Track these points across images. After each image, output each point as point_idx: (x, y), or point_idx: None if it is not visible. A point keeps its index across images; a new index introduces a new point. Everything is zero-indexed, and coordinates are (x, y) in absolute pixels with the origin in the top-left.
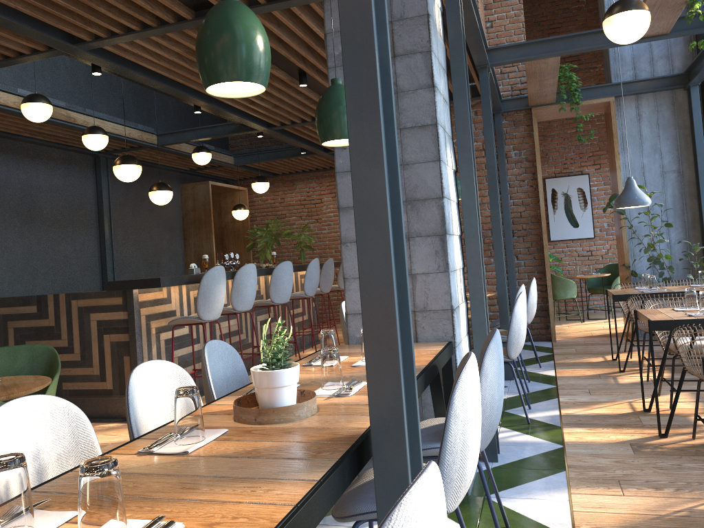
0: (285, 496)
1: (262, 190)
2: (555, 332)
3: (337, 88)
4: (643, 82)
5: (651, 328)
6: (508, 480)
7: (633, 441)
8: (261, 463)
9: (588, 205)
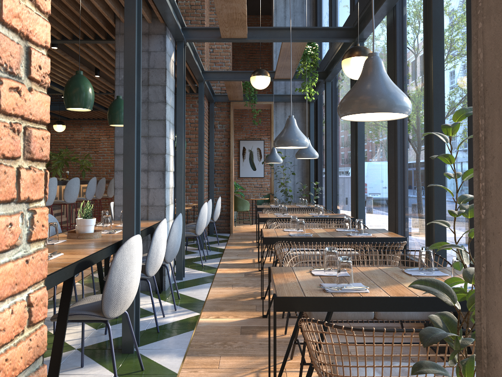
0: (94, 250)
1: (60, 130)
2: (232, 228)
3: (119, 101)
4: (289, 96)
5: (259, 221)
6: (185, 285)
7: (246, 272)
8: (83, 245)
9: (262, 158)
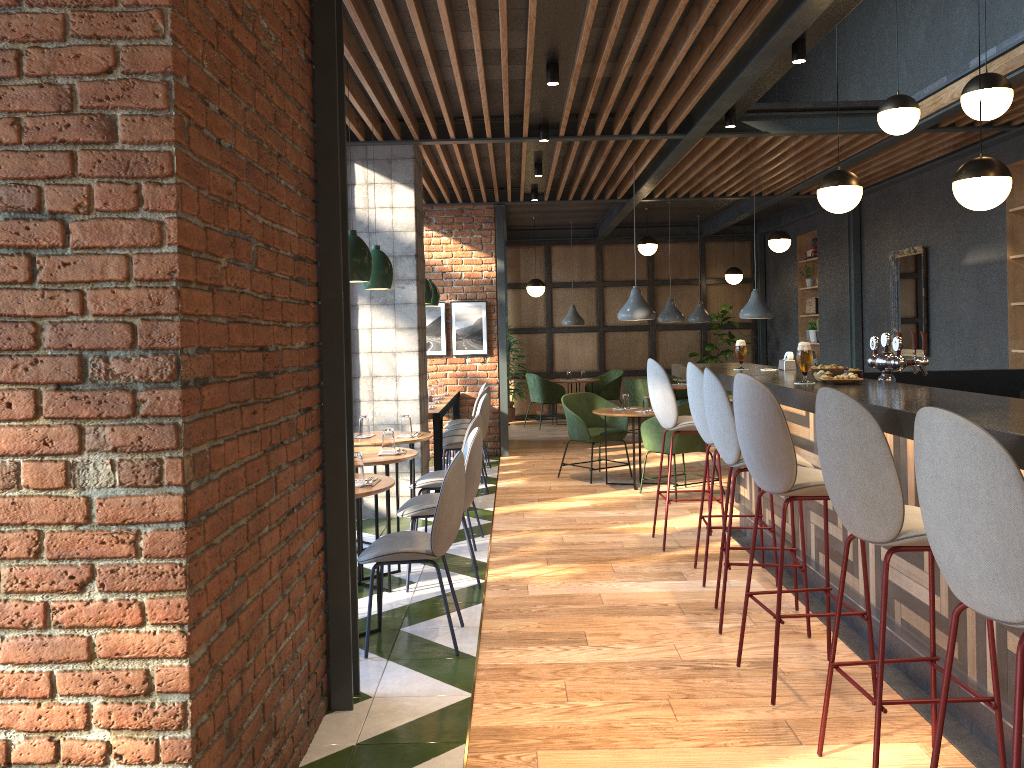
0: None
1: None
2: None
3: None
4: None
5: None
6: None
7: None
8: None
9: None
